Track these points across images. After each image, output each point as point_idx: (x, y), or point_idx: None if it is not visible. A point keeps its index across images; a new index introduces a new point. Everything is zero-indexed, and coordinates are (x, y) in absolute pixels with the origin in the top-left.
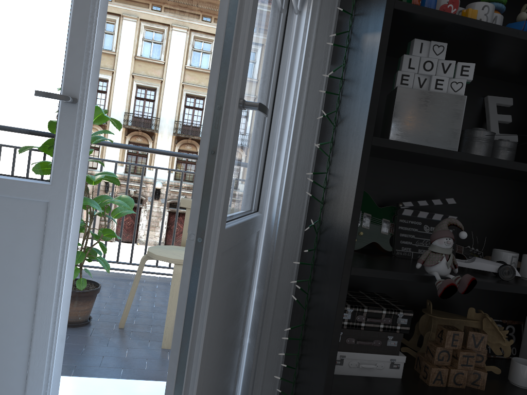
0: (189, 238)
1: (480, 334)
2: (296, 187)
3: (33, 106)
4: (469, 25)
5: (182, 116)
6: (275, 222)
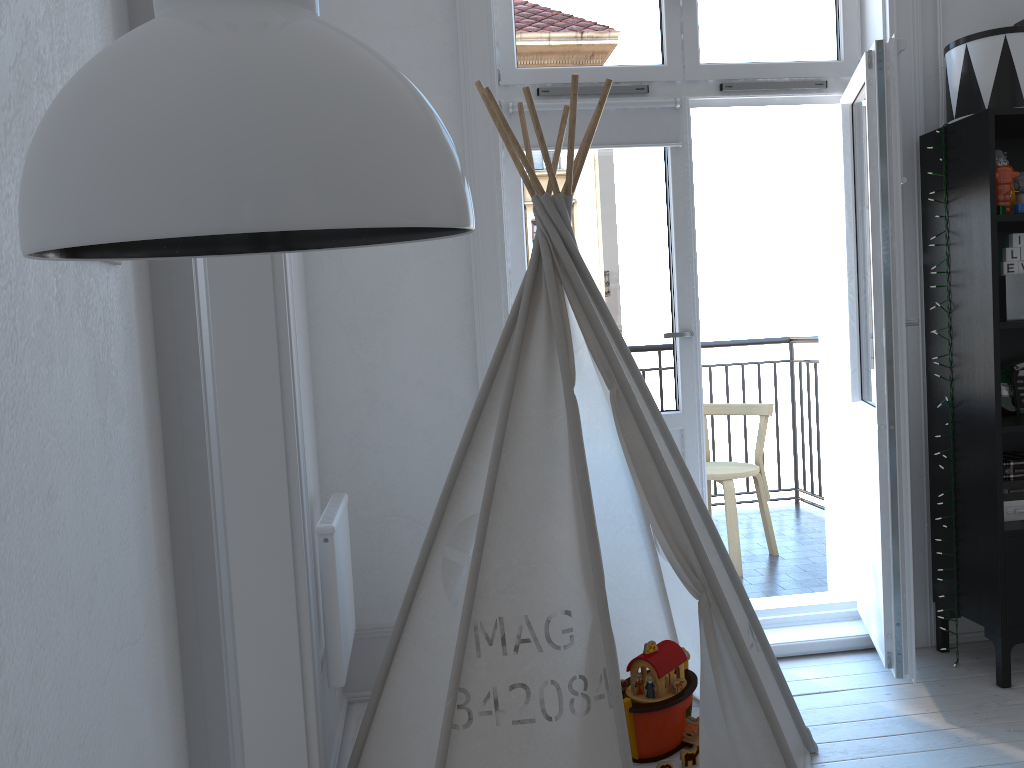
0: (879, 428)
1: None
2: (910, 370)
3: (654, 346)
4: None
5: None
6: None
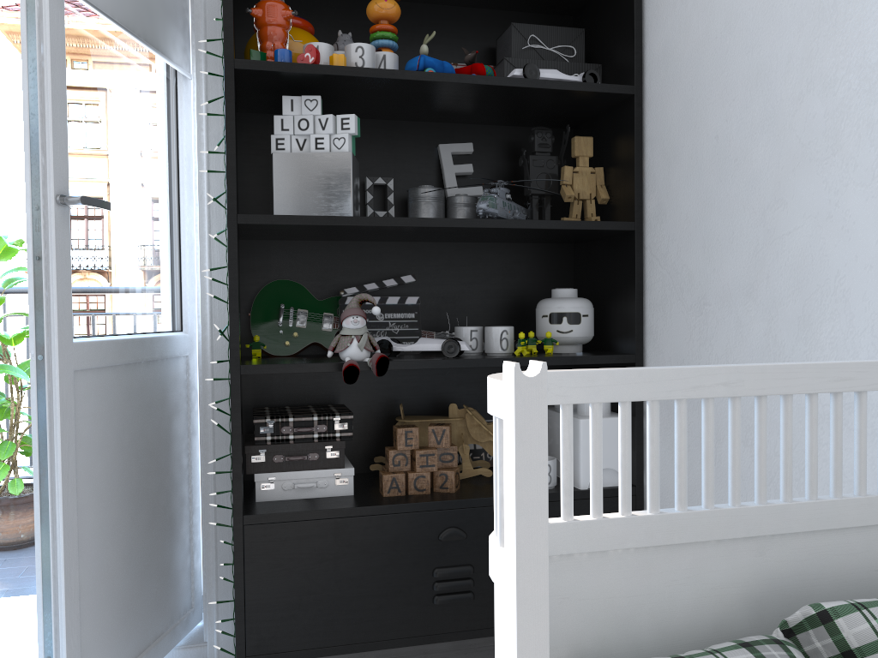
0: (33, 359)
1: (441, 427)
2: (215, 292)
3: None
4: (331, 73)
5: None
6: (199, 340)
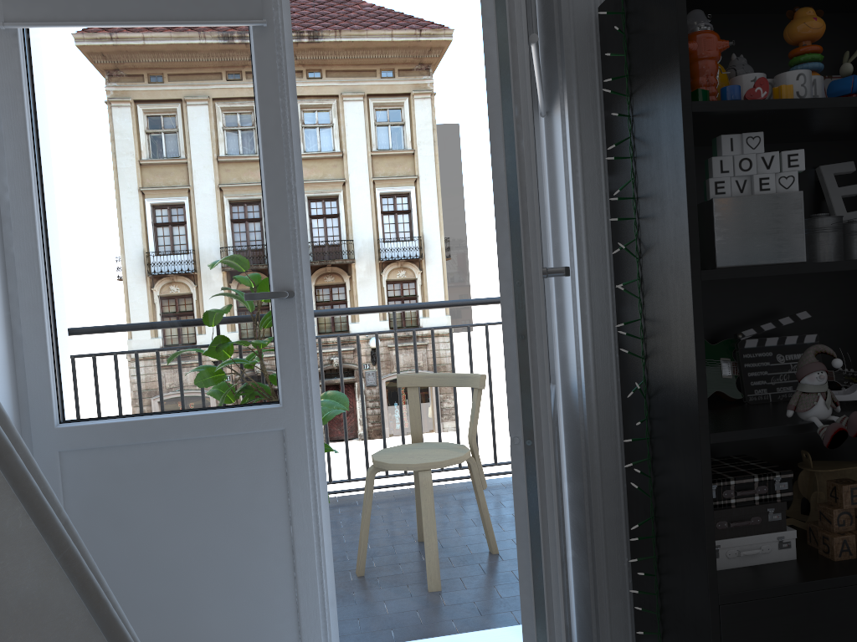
0: (513, 443)
1: None
2: (597, 342)
3: (240, 312)
4: (787, 107)
5: (309, 233)
6: (579, 393)
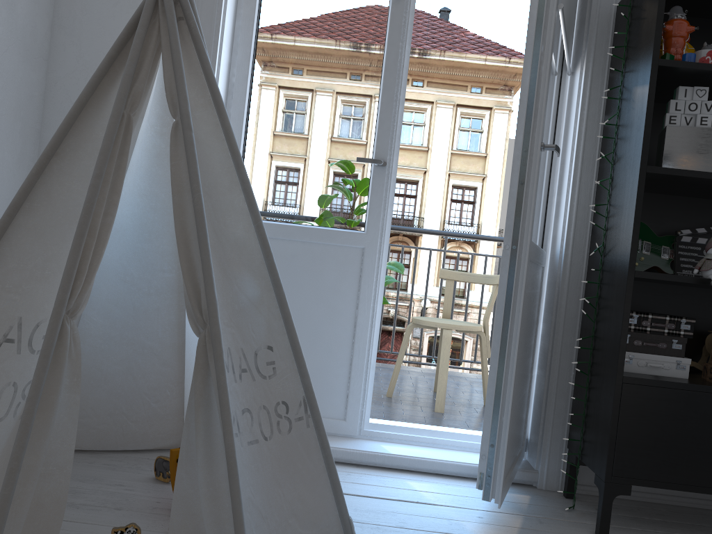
0: (504, 248)
1: None
2: (578, 223)
3: (351, 170)
4: None
5: None
6: (560, 256)
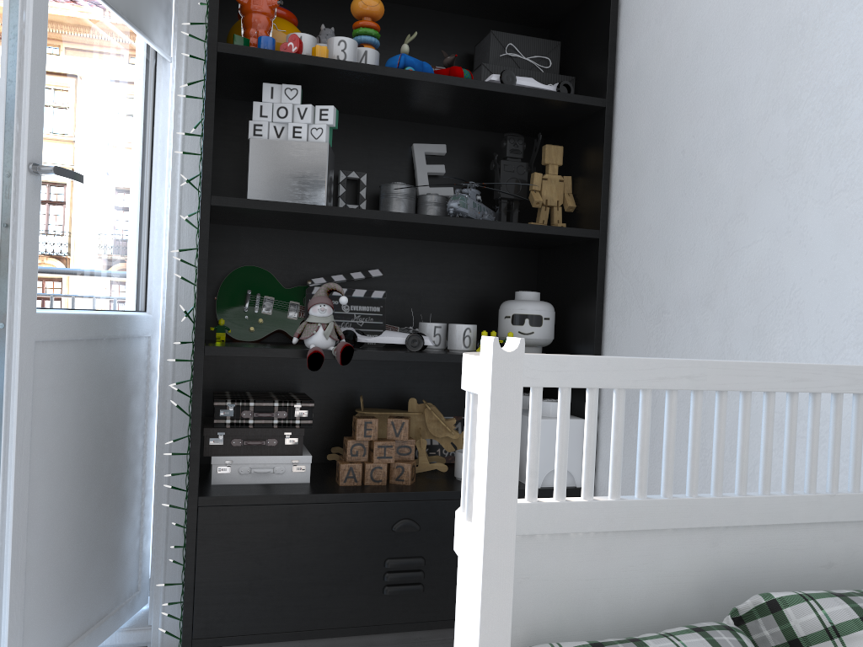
0: None
1: (400, 420)
2: (182, 274)
3: None
4: (313, 64)
5: None
6: (163, 321)
